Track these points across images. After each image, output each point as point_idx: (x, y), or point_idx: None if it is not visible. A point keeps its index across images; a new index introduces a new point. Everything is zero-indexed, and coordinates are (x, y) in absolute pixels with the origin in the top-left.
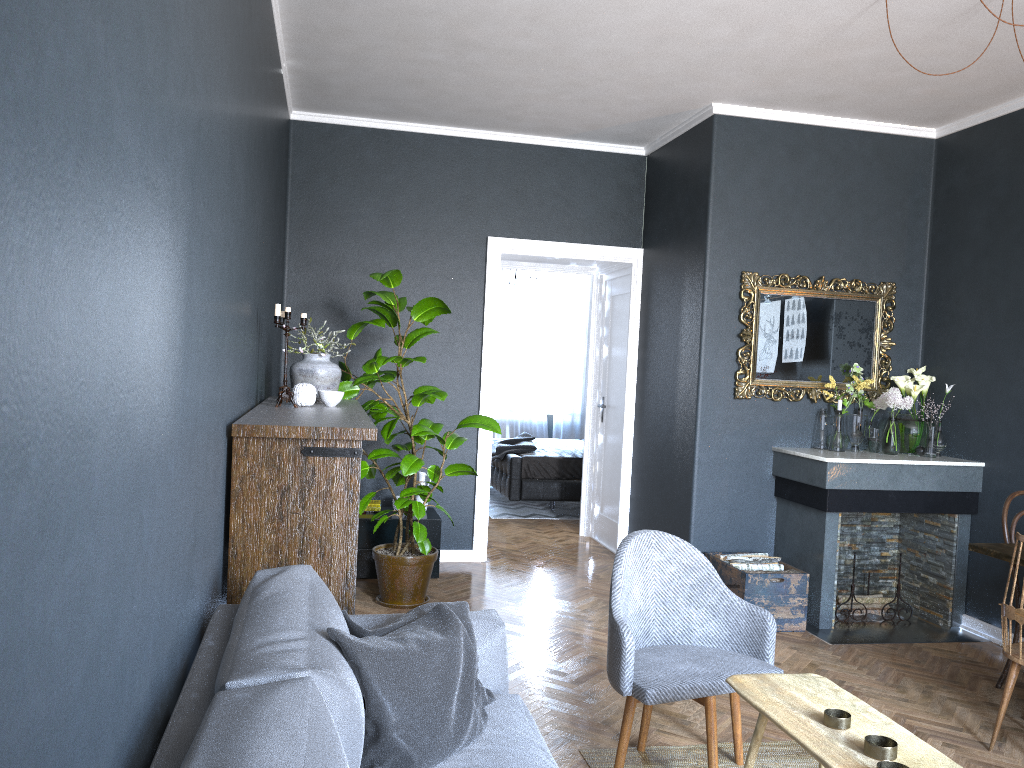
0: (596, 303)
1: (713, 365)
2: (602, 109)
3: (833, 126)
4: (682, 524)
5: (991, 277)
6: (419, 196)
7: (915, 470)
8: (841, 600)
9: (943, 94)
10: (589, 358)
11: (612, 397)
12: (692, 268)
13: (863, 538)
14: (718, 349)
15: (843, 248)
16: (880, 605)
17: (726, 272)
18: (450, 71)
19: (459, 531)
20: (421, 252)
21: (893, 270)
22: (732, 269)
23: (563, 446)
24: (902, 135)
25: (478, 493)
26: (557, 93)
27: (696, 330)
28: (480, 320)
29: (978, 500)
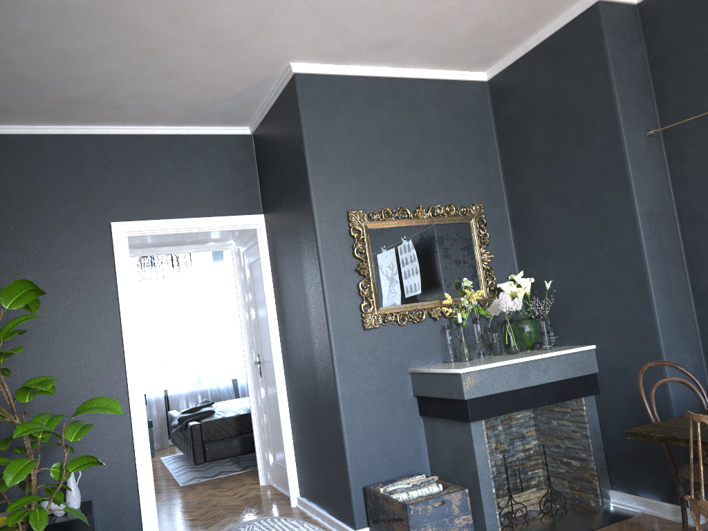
0: (238, 273)
1: (338, 302)
2: (191, 83)
3: (402, 76)
4: (339, 462)
5: (561, 180)
6: (33, 193)
7: (540, 364)
8: (501, 504)
9: (487, 27)
10: (241, 322)
11: (265, 353)
12: (303, 216)
13: (506, 436)
14: (340, 286)
15: (432, 179)
16: (537, 499)
17: (333, 213)
18: (11, 47)
19: (126, 517)
20: (43, 246)
21: (478, 193)
22: (338, 210)
23: (240, 404)
24: (460, 80)
25: (140, 473)
26: (138, 67)
27: (316, 272)
28: (116, 302)
29: (598, 380)
